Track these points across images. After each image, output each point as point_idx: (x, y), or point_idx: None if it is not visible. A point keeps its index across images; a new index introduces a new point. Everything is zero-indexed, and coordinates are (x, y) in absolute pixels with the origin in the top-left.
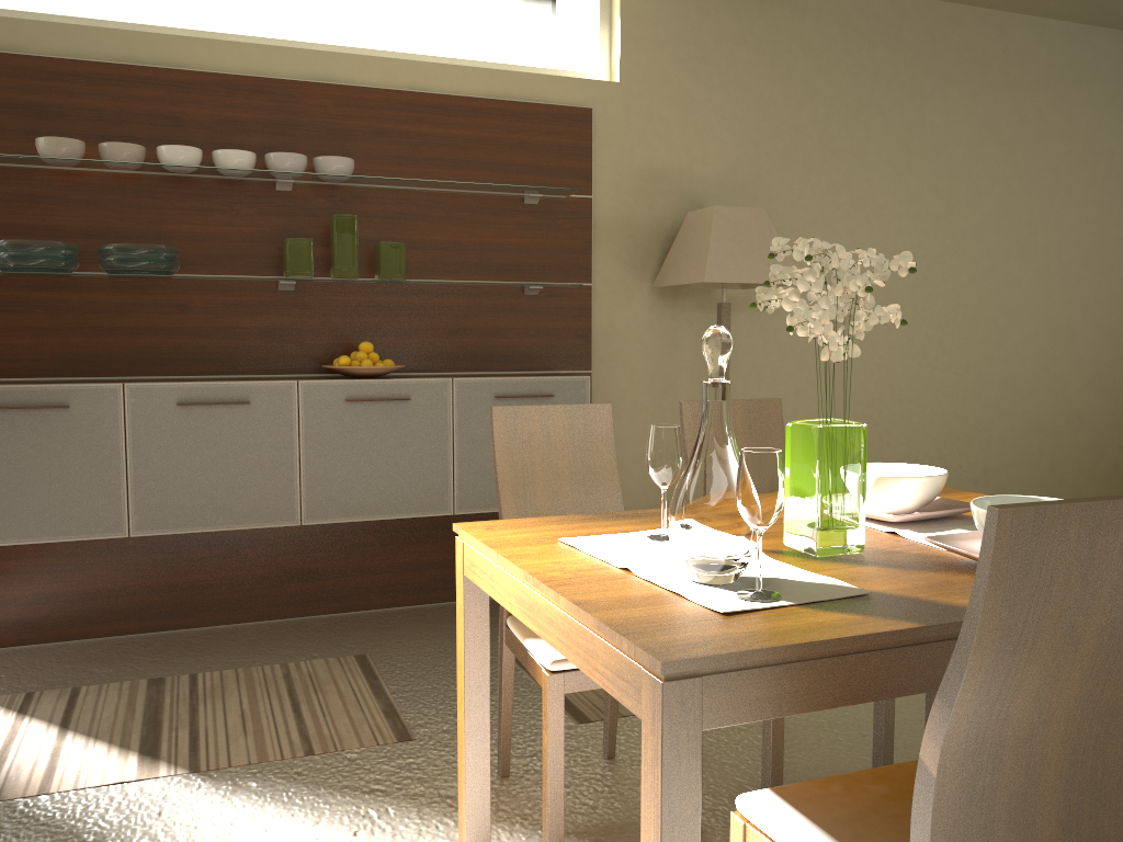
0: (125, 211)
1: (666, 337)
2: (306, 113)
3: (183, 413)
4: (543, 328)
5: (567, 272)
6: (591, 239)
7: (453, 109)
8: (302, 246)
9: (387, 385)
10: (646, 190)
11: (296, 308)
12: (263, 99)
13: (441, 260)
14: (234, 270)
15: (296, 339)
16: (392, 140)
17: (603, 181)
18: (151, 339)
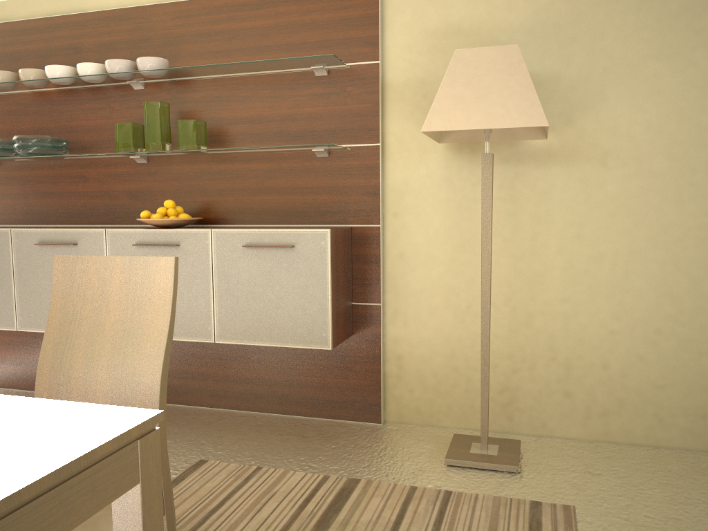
0: (53, 115)
1: (463, 192)
2: (152, 29)
3: (41, 250)
4: (334, 186)
5: (356, 134)
6: (379, 102)
7: (256, 4)
8: (124, 128)
9: (163, 234)
10: (441, 47)
11: (149, 176)
12: (126, 24)
13: (248, 132)
14: (112, 150)
15: (150, 199)
16: (210, 39)
17: (396, 45)
18: (69, 200)
